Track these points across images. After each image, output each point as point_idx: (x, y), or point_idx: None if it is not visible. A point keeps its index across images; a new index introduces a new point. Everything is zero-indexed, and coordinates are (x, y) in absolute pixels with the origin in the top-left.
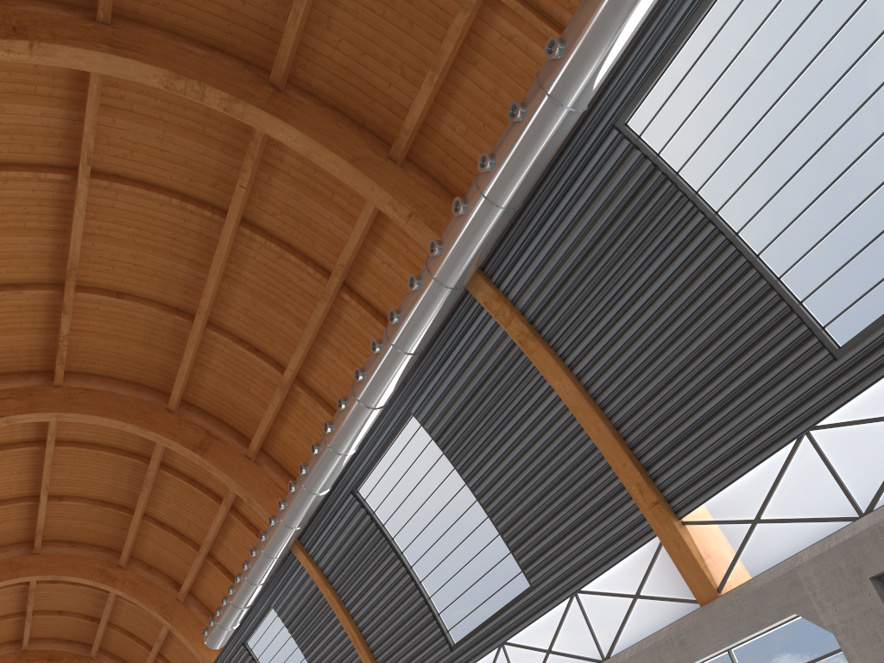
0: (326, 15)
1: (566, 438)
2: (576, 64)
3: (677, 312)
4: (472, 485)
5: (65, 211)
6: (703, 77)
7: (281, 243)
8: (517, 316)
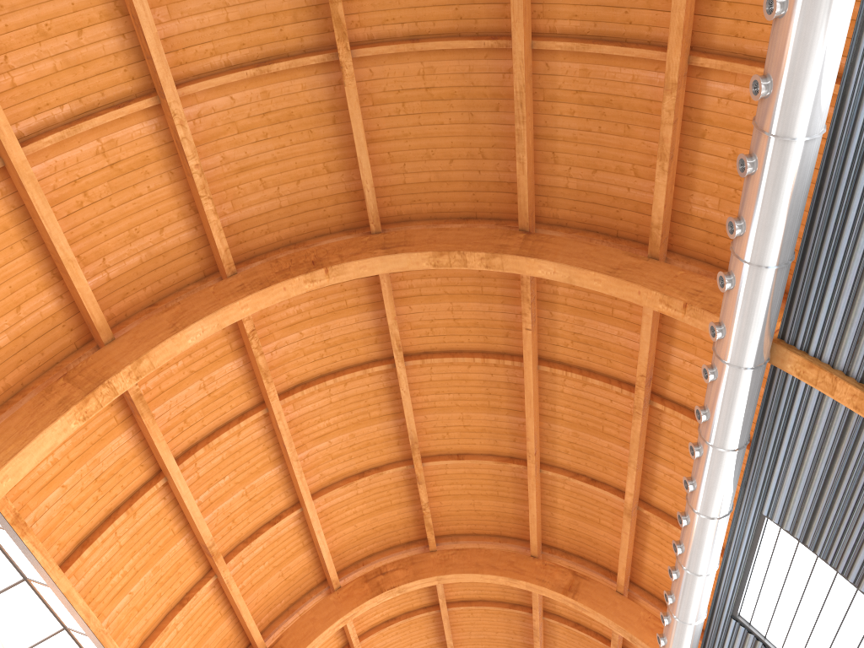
0: (550, 151)
1: None
2: (788, 92)
3: None
4: None
5: (396, 395)
6: None
7: (581, 370)
8: (840, 378)
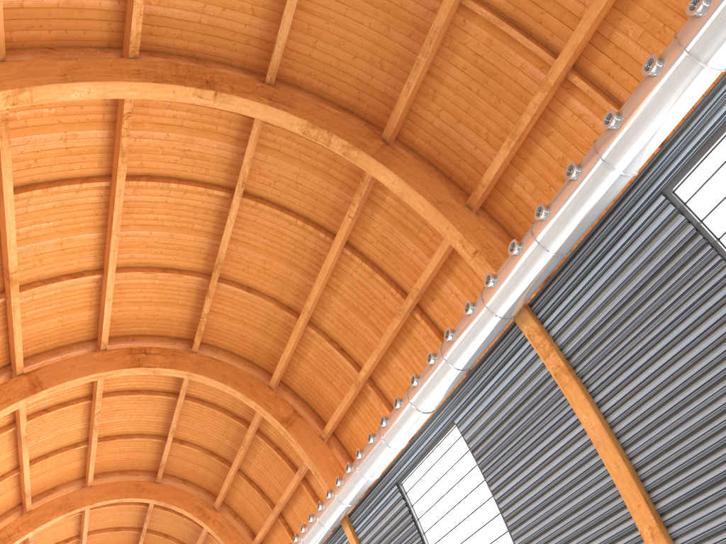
0: (433, 90)
1: (587, 471)
2: (629, 134)
3: (706, 367)
4: (498, 498)
5: (221, 220)
6: None
7: (373, 266)
8: (555, 350)
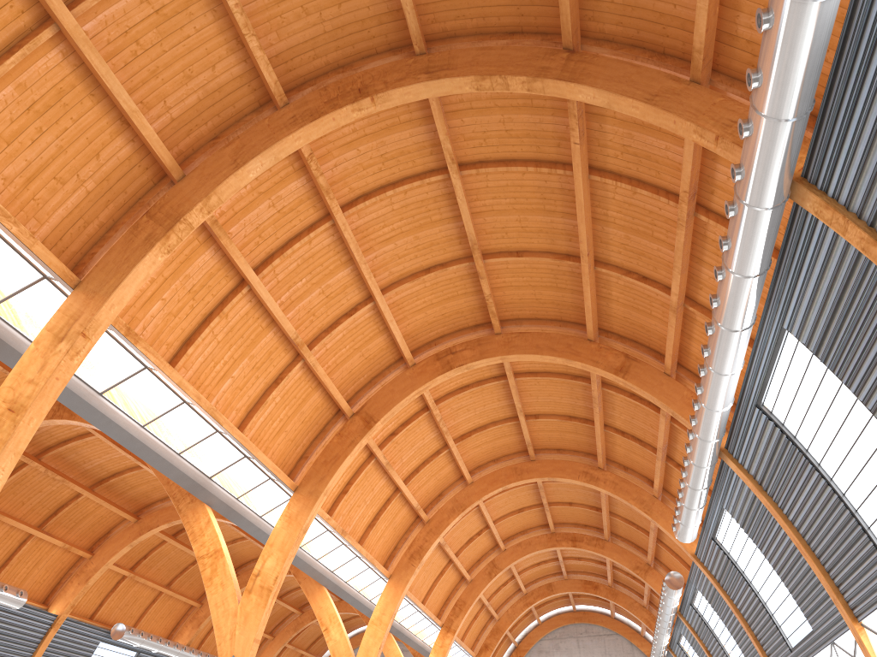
0: None
1: None
2: None
3: None
4: (863, 399)
5: (454, 201)
6: None
7: (631, 181)
8: (851, 222)
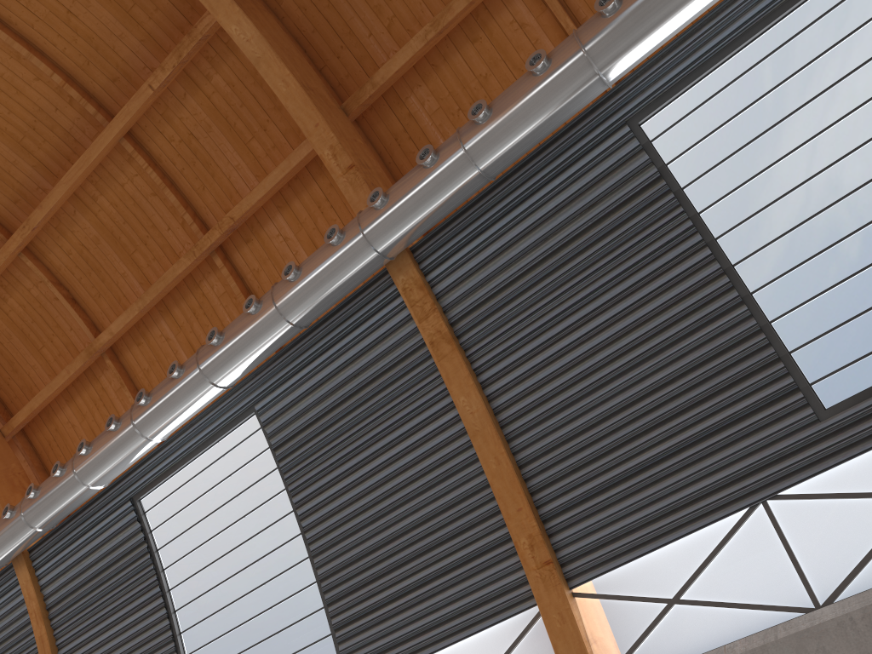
0: None
1: (449, 470)
2: (628, 23)
3: (638, 339)
4: (302, 513)
5: None
6: (741, 94)
7: (165, 177)
8: (439, 311)
